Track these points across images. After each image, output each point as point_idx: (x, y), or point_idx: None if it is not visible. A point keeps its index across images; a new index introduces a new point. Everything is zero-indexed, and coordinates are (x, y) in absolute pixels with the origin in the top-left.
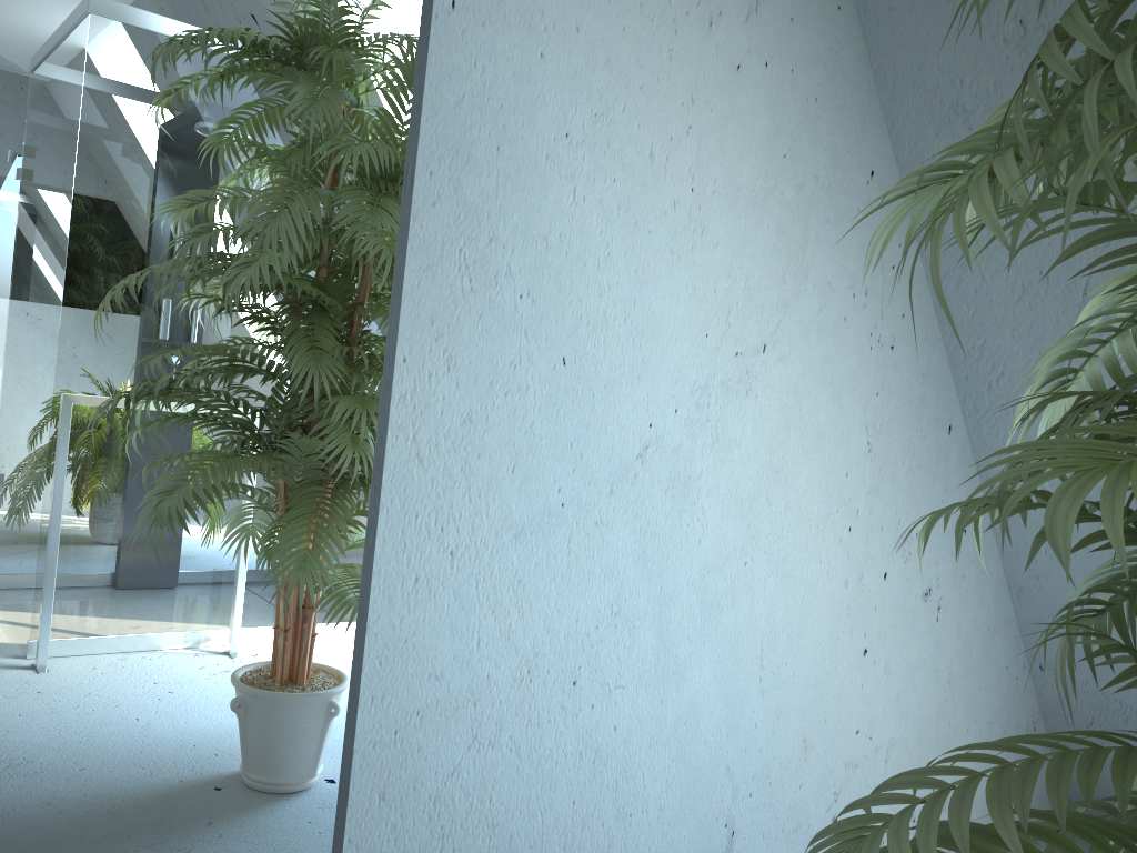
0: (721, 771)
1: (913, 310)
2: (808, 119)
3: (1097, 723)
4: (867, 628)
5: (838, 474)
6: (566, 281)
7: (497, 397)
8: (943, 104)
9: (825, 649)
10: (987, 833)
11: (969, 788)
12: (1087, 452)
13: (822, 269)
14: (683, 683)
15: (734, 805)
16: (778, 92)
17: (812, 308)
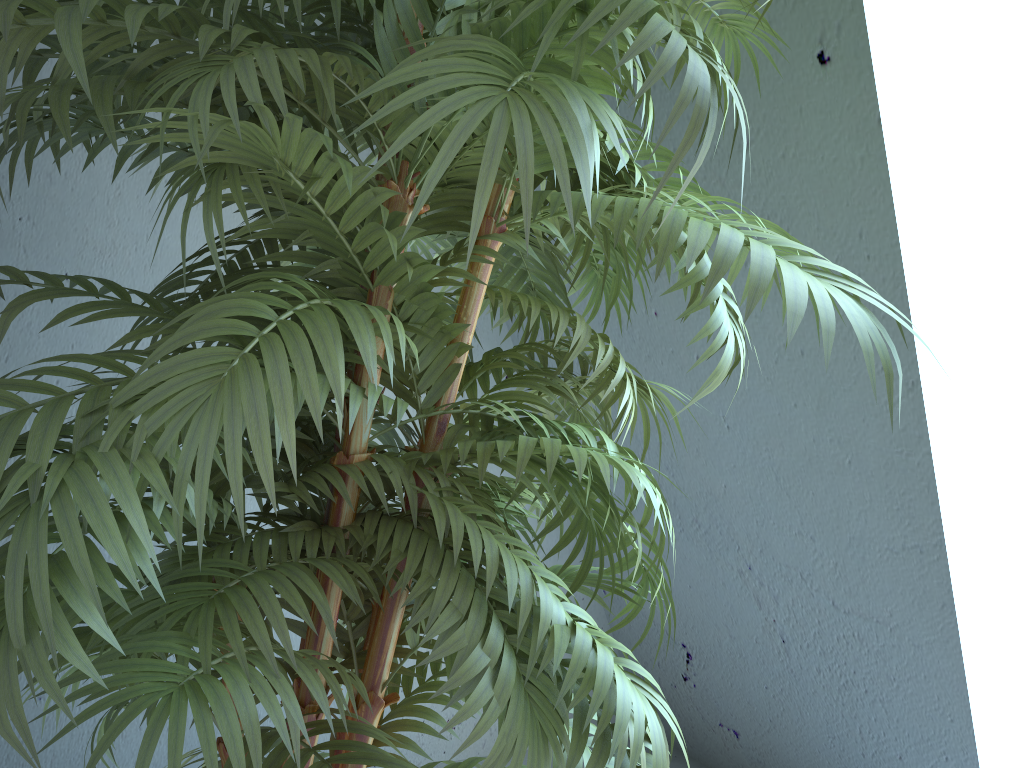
0: None
1: None
2: None
3: (645, 641)
4: None
5: None
6: (72, 212)
7: None
8: None
9: None
10: None
11: None
12: None
13: None
14: None
15: None
16: None
17: None
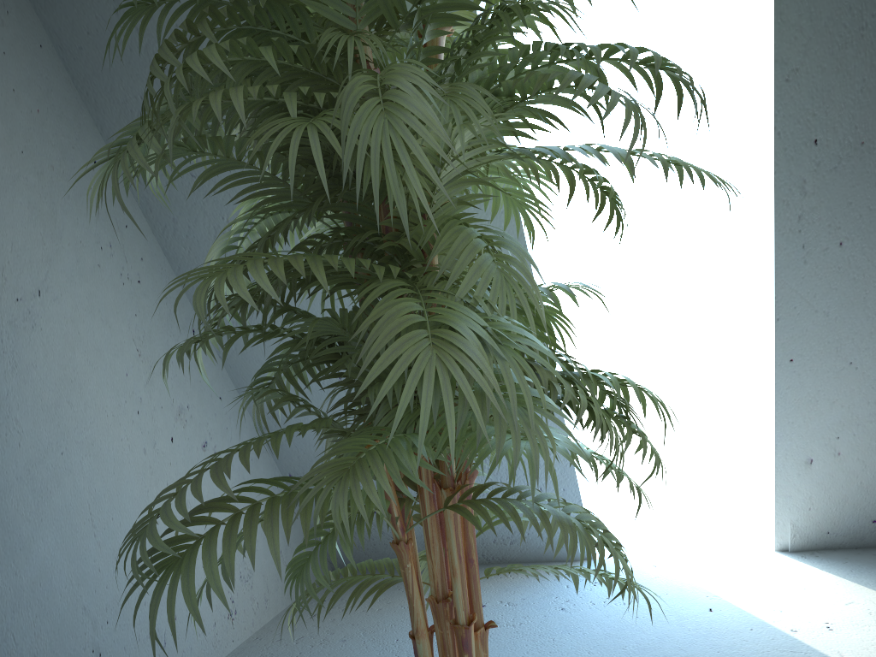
0: (79, 612)
1: (148, 254)
2: (36, 125)
3: None
4: (168, 478)
5: (121, 375)
6: None
7: None
8: (133, 113)
9: (140, 500)
10: (220, 500)
11: (201, 473)
12: (210, 270)
13: (72, 231)
14: (31, 555)
15: (96, 634)
16: (6, 106)
17: (71, 260)
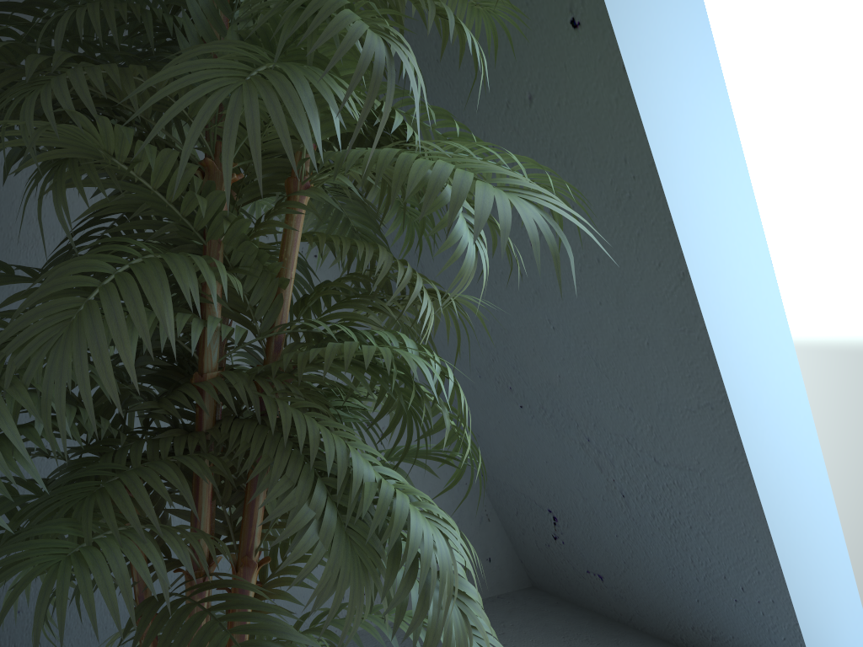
0: None
1: None
2: None
3: (520, 512)
4: None
5: None
6: None
7: None
8: None
9: None
10: None
11: None
12: None
13: None
14: None
15: None
16: None
17: None
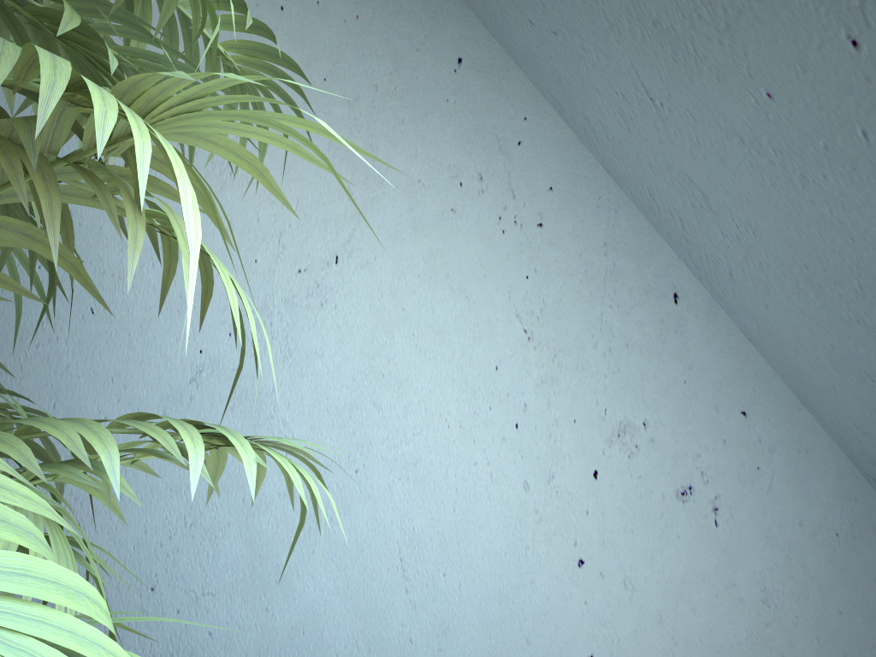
0: None
1: (567, 179)
2: (351, 37)
3: None
4: (577, 535)
5: (482, 369)
6: (84, 246)
7: (29, 349)
8: None
9: (507, 559)
10: None
11: None
12: None
13: (404, 169)
14: (292, 592)
15: None
16: (304, 27)
17: (398, 209)
